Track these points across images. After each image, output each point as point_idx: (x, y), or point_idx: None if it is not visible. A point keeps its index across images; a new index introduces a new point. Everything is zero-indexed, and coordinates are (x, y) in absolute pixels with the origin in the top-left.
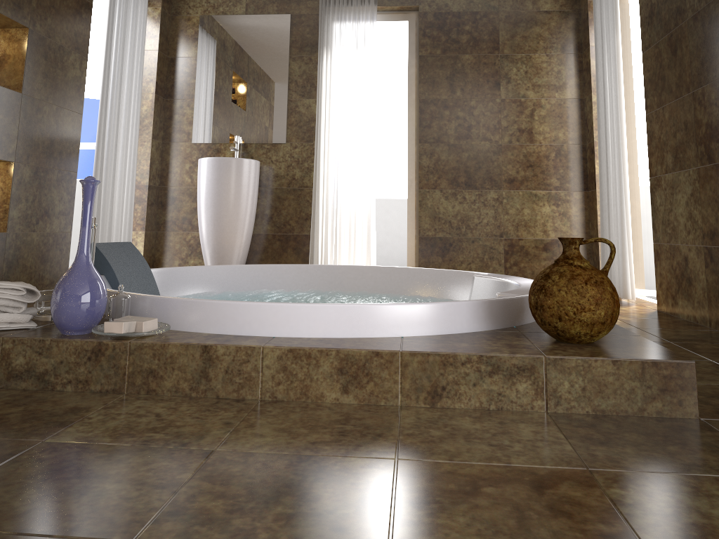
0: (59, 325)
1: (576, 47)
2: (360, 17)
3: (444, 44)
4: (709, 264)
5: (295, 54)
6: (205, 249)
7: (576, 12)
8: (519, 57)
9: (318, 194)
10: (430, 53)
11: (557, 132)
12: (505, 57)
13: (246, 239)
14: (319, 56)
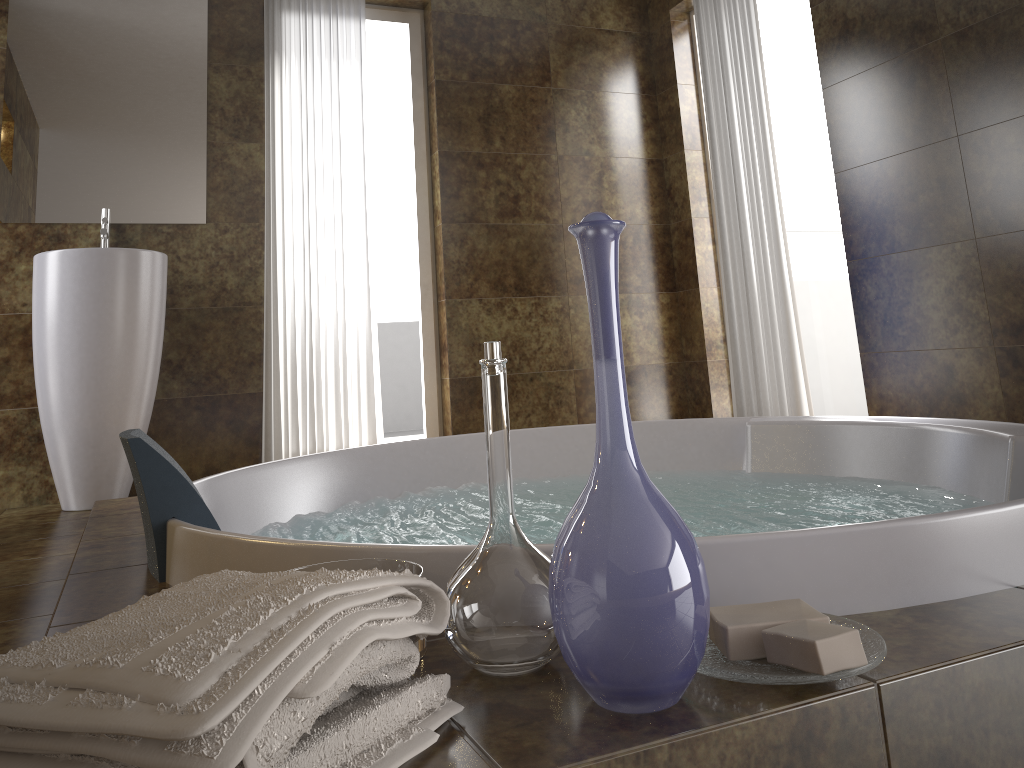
0: (644, 686)
1: (649, 86)
2: (337, 7)
3: (472, 65)
4: (1010, 371)
5: (219, 60)
6: (62, 441)
7: (646, 37)
8: (578, 95)
9: (276, 315)
10: (452, 78)
11: (633, 206)
12: (560, 93)
13: (149, 412)
14: (267, 67)
